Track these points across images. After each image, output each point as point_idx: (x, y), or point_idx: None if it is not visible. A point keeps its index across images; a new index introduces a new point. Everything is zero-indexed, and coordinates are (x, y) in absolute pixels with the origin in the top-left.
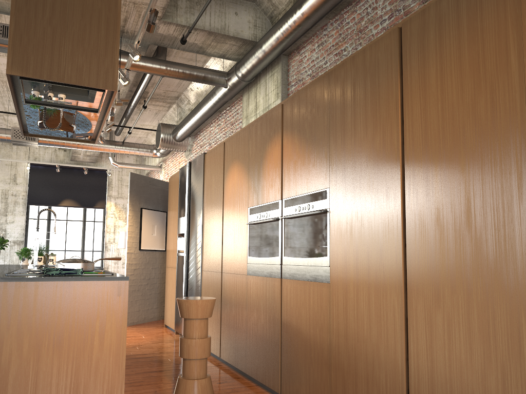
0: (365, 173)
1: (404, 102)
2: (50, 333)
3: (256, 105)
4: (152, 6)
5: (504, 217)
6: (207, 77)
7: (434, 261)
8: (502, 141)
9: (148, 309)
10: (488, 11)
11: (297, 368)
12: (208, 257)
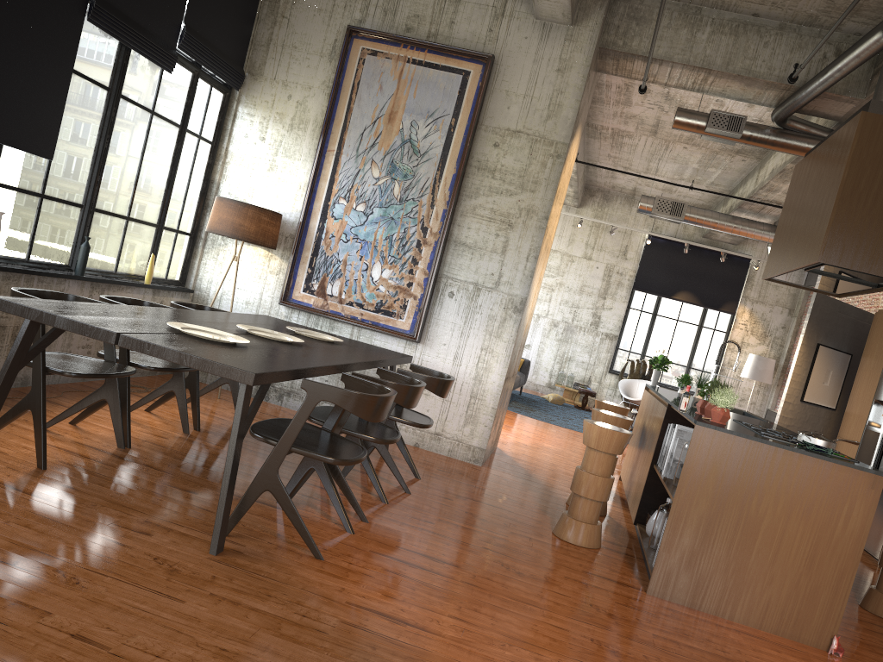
0: None
1: None
2: (802, 502)
3: None
4: None
5: None
6: None
7: None
8: None
9: None
10: None
11: None
12: None
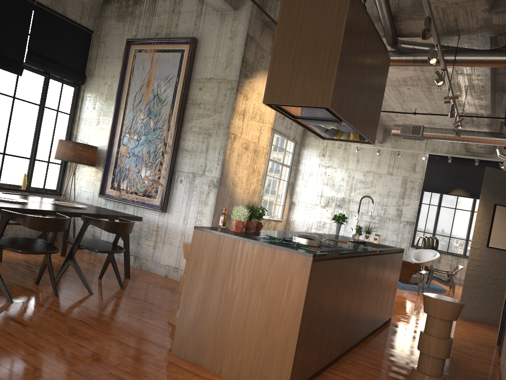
0: None
1: None
2: (259, 280)
3: None
4: (428, 14)
5: None
6: None
7: None
8: None
9: (490, 310)
10: None
11: None
12: None
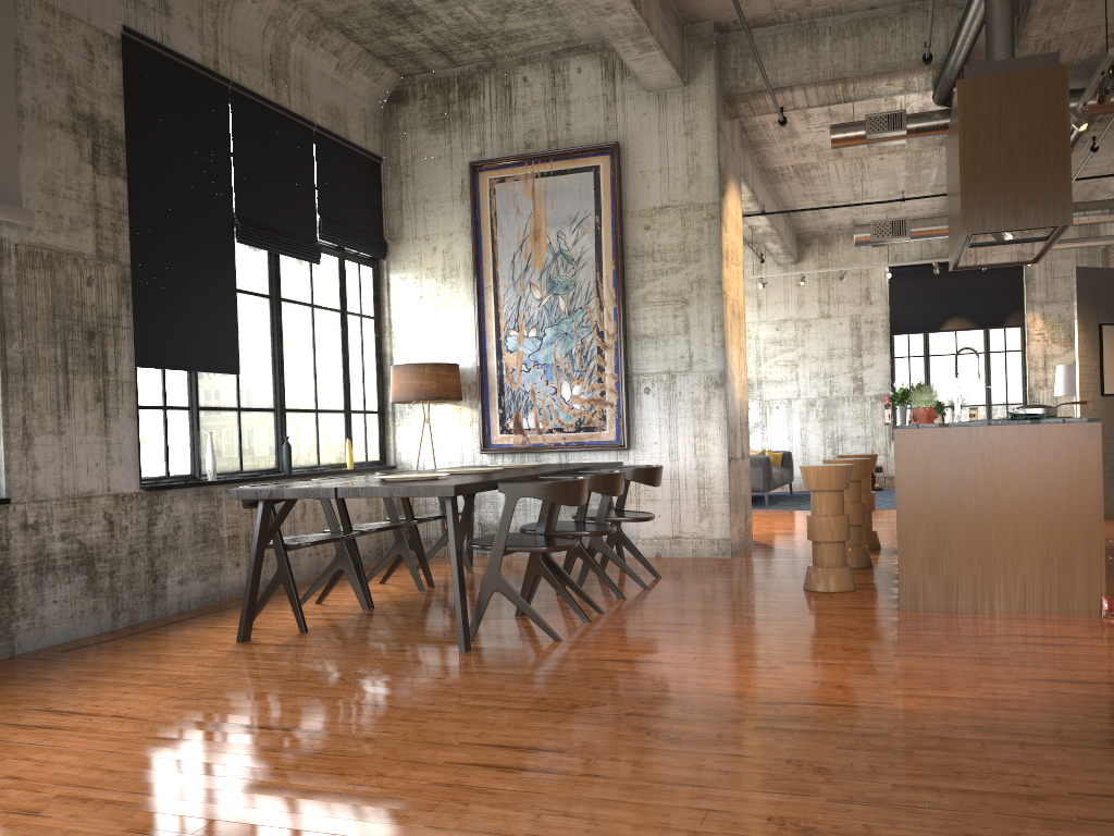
0: None
1: None
2: (1024, 472)
3: None
4: (1103, 69)
5: None
6: None
7: None
8: None
9: None
10: None
11: None
12: None
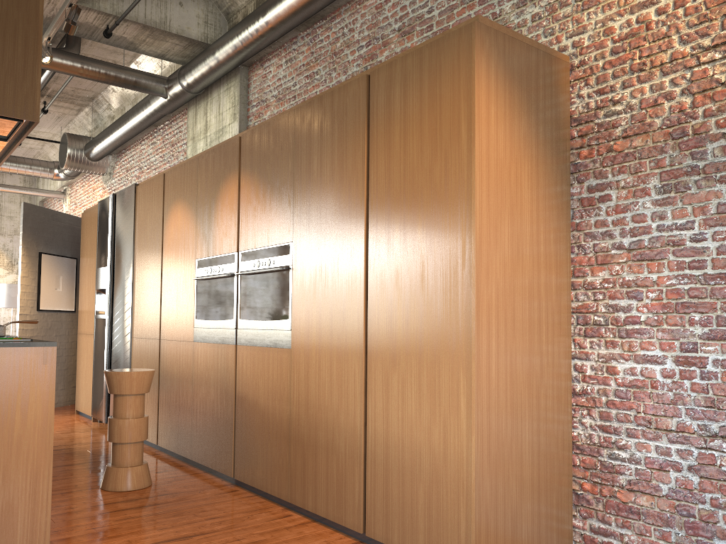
0: (331, 228)
1: (370, 157)
2: None
3: (206, 125)
4: (72, 1)
5: (450, 281)
6: (140, 82)
7: (392, 324)
8: (452, 210)
9: None
10: (445, 79)
11: (253, 446)
12: (141, 320)
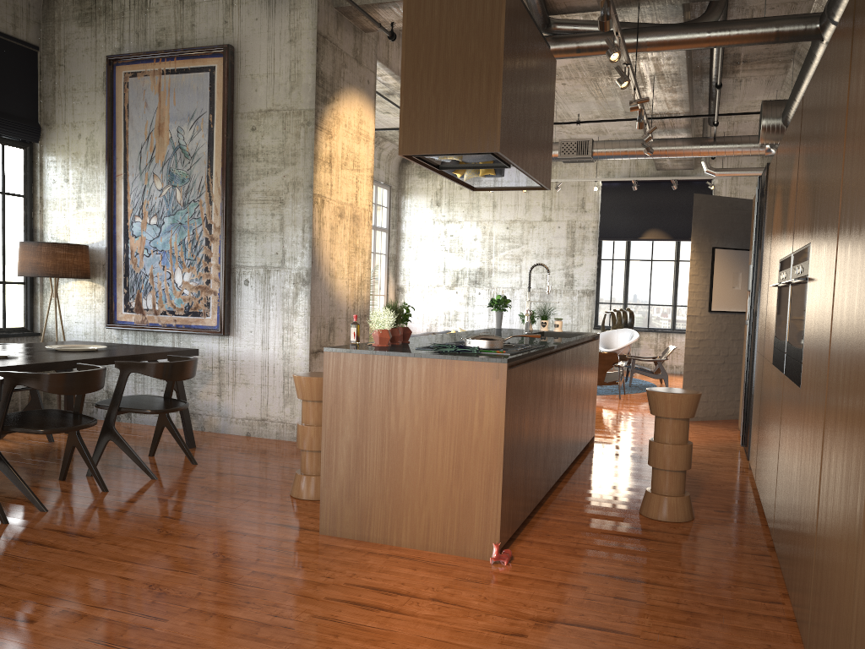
0: (825, 225)
1: (847, 118)
2: (435, 408)
3: None
4: None
5: None
6: (782, 32)
7: (838, 372)
8: None
9: (724, 401)
10: None
11: (780, 506)
12: (759, 331)
